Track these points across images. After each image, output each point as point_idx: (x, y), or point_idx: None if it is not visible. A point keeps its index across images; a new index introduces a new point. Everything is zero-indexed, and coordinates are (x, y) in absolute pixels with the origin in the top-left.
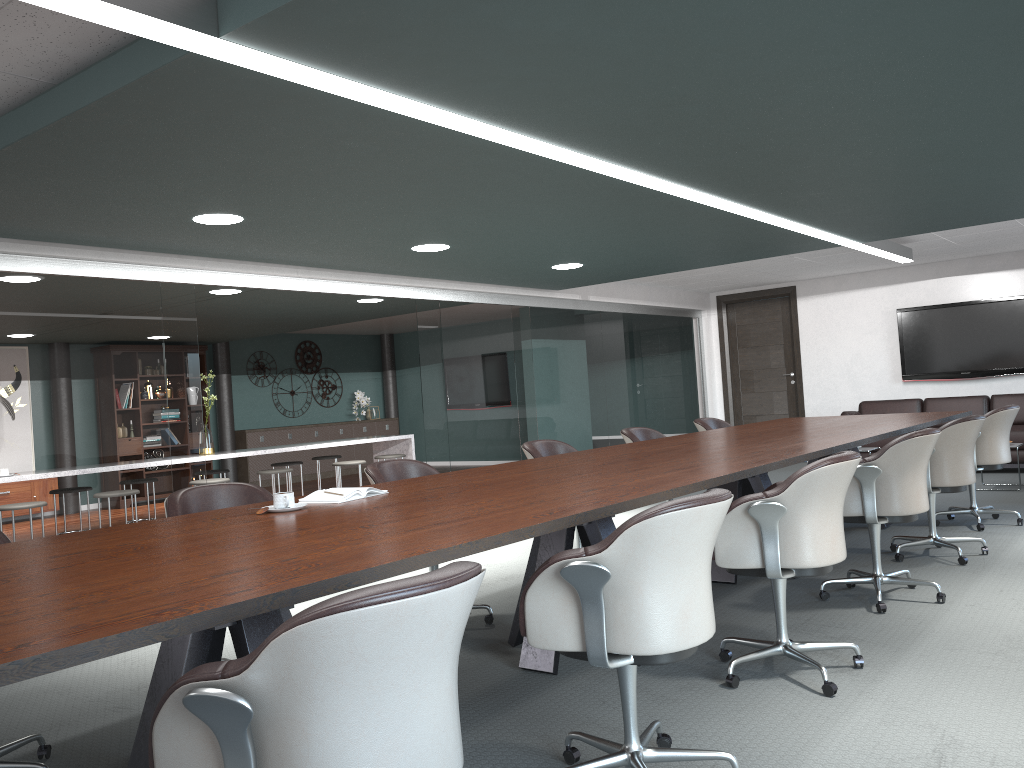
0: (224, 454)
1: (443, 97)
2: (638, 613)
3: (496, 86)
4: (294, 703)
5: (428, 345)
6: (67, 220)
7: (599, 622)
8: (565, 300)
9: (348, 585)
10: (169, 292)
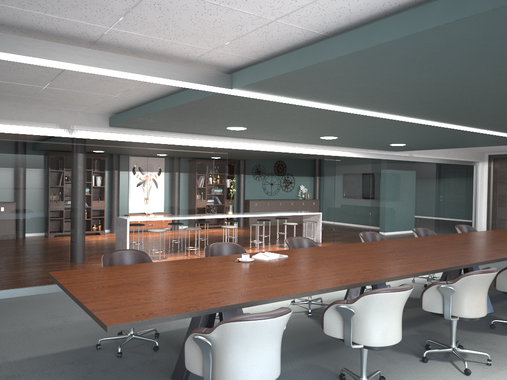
0: (236, 215)
1: (321, 101)
2: (364, 329)
3: (342, 98)
4: (223, 345)
5: (328, 176)
6: (180, 127)
7: (349, 329)
8: (400, 156)
9: (251, 305)
10: (217, 151)
